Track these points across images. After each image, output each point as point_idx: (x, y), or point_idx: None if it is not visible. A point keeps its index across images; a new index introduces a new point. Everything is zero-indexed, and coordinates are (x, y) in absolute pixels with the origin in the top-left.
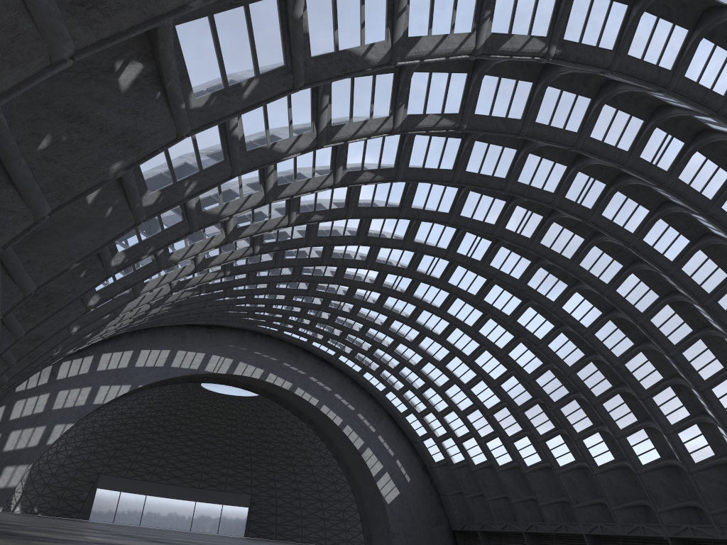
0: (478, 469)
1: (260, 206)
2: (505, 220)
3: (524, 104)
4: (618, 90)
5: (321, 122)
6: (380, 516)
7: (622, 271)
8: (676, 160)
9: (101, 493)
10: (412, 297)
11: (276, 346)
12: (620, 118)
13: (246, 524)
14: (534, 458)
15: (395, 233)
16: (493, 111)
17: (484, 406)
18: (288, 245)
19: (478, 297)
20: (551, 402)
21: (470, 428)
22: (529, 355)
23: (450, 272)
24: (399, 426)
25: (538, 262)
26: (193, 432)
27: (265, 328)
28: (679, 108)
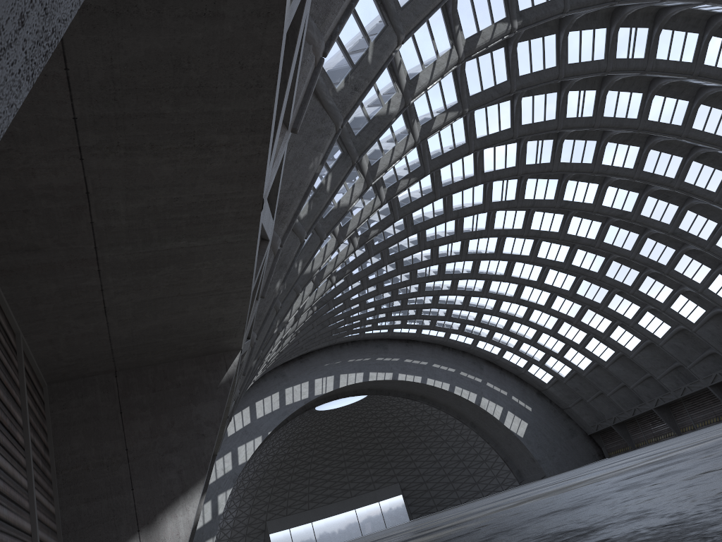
0: (587, 373)
1: (336, 249)
2: (523, 158)
3: (504, 67)
4: (575, 17)
5: (363, 167)
6: (520, 451)
7: (641, 151)
8: (648, 44)
9: (275, 537)
10: (467, 255)
11: (364, 347)
12: (586, 35)
13: (407, 509)
14: (633, 341)
15: (435, 211)
16: (483, 86)
17: (569, 316)
18: (356, 263)
19: (525, 229)
20: (628, 287)
21: (565, 341)
22: (590, 256)
23: (492, 219)
24: (500, 366)
25: (564, 177)
26: (325, 452)
27: (348, 337)
28: (632, 5)
